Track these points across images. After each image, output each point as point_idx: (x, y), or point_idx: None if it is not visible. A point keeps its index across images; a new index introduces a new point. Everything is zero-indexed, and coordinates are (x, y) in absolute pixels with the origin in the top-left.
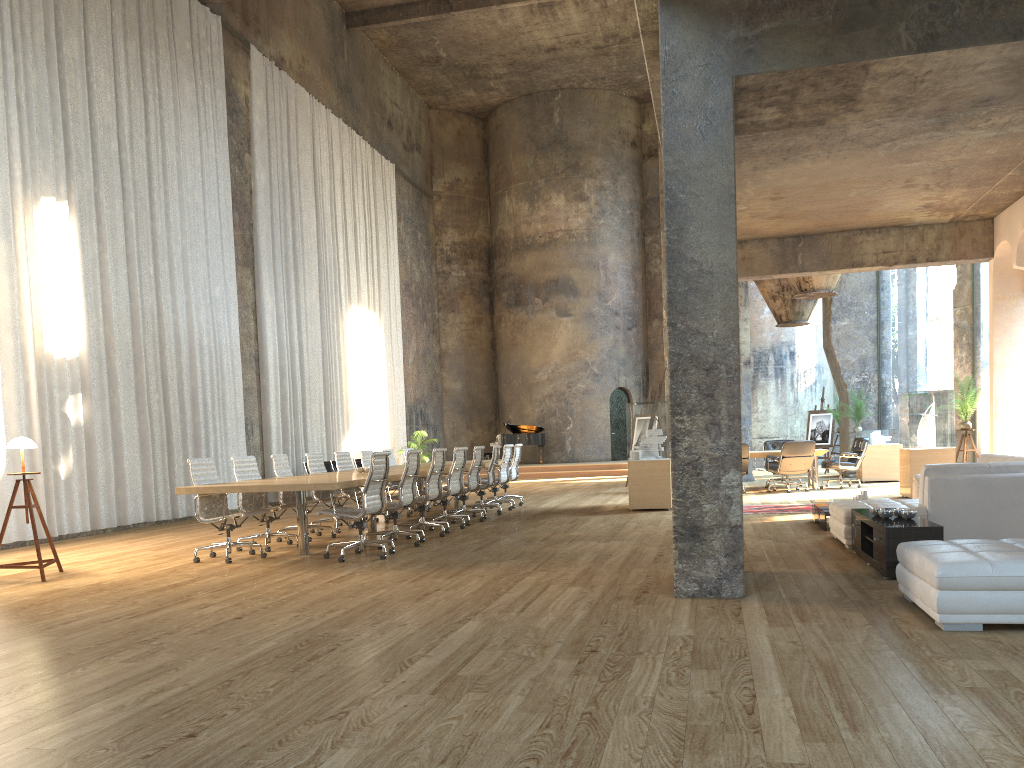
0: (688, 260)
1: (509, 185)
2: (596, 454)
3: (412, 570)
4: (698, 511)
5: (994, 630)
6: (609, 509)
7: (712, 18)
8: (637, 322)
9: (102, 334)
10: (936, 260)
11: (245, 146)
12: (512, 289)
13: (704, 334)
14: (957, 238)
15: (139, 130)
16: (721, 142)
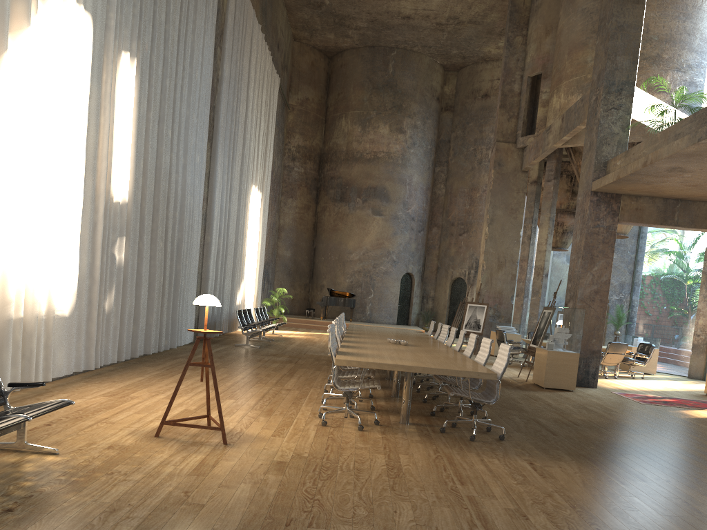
0: None
1: (347, 111)
2: (387, 319)
3: (576, 463)
4: None
5: None
6: (519, 384)
7: None
8: (424, 227)
9: (141, 185)
10: None
11: (218, 40)
12: (339, 188)
13: None
14: None
15: (176, 7)
16: None
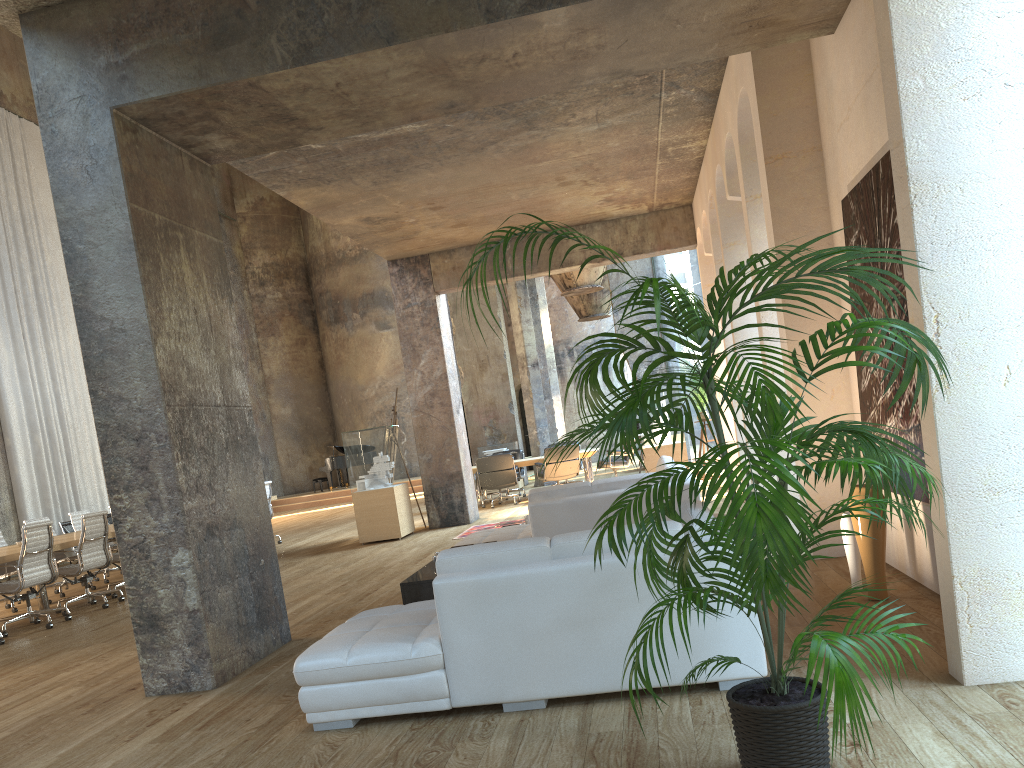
0: (98, 318)
1: None
2: None
3: None
4: (153, 598)
5: (367, 724)
6: (347, 543)
7: (79, 43)
8: None
9: None
10: (642, 252)
11: None
12: (330, 306)
13: (128, 400)
14: (660, 228)
15: None
16: (111, 183)
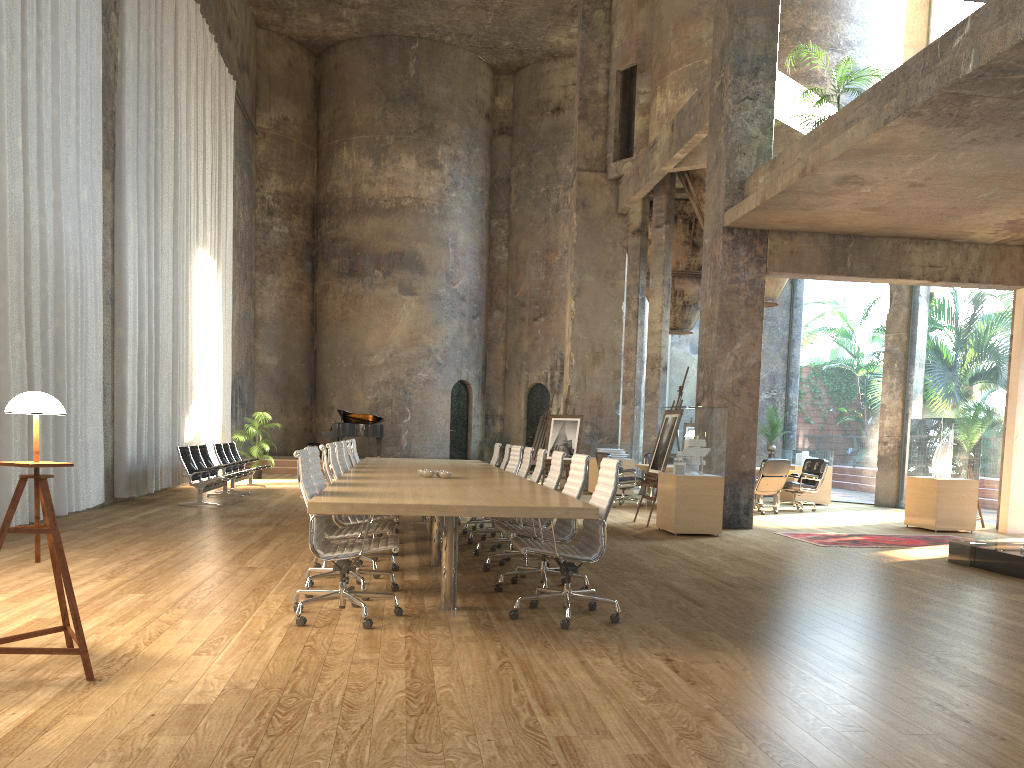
0: None
1: (349, 136)
2: (434, 452)
3: (742, 651)
4: None
5: None
6: (636, 531)
7: None
8: (481, 311)
9: None
10: (977, 282)
11: (112, 1)
12: (346, 256)
13: None
14: (997, 261)
15: None
16: None
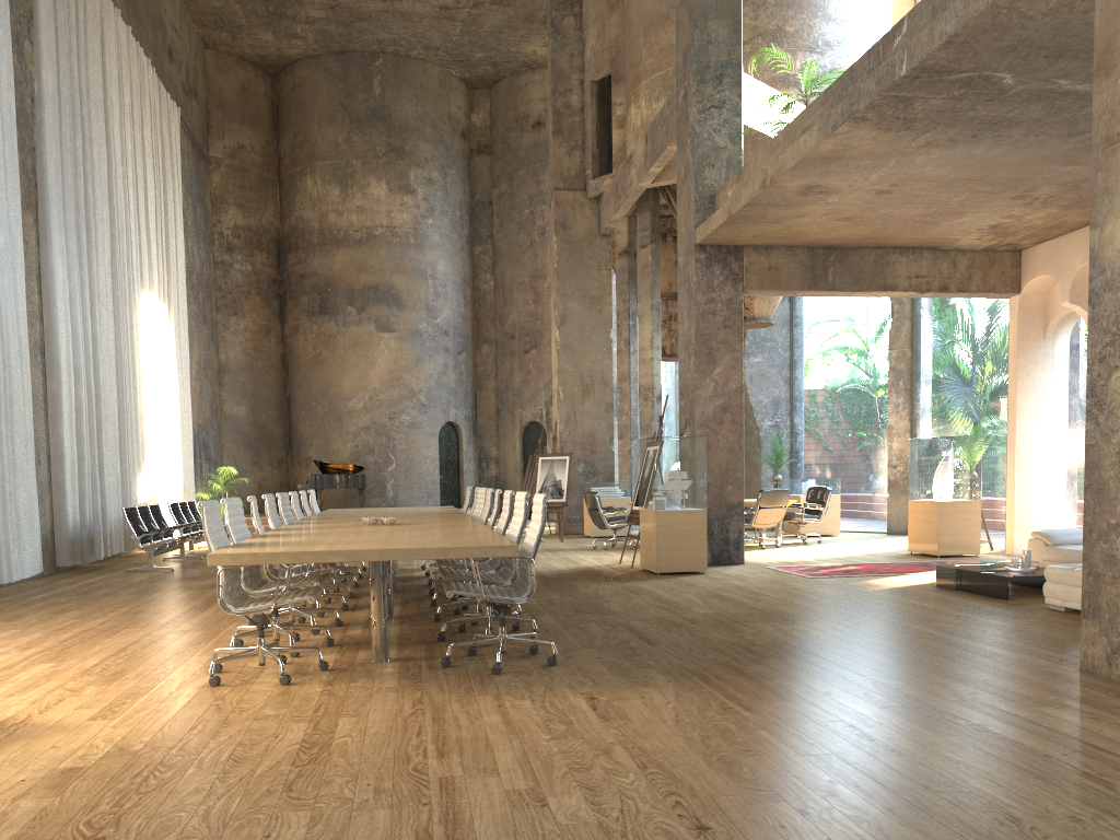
0: None
1: (313, 162)
2: (423, 501)
3: (674, 686)
4: None
5: None
6: (618, 573)
7: None
8: (467, 346)
9: None
10: (967, 291)
11: (25, 28)
12: (316, 293)
13: None
14: (987, 269)
15: None
16: None
